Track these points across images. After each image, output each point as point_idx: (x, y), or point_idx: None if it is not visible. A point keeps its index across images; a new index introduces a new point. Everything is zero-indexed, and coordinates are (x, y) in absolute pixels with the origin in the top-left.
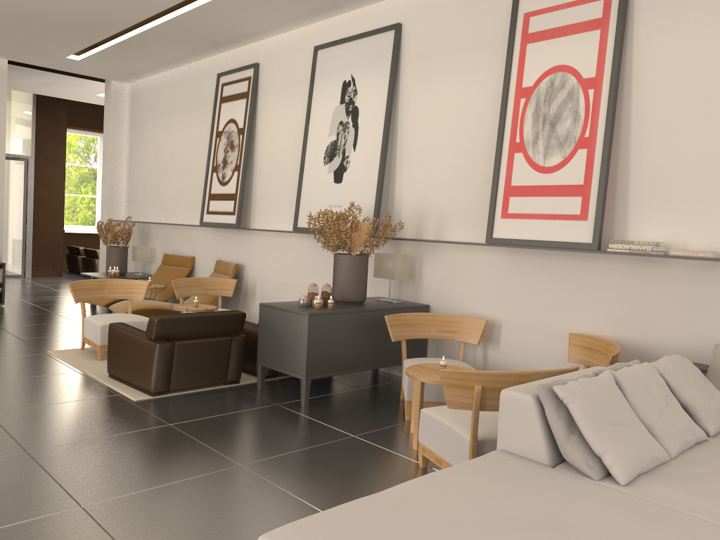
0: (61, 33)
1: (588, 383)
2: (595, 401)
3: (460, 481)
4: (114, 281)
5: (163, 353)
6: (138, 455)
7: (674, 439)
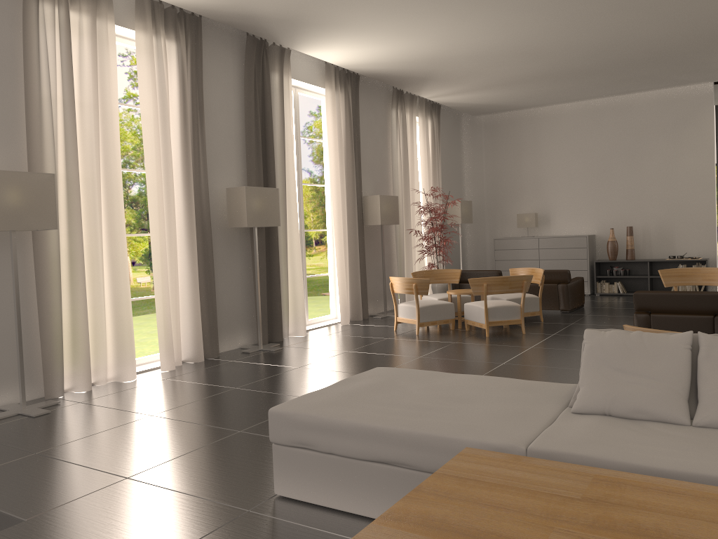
0: (710, 52)
1: (632, 334)
2: (612, 347)
3: (496, 382)
4: (707, 269)
5: (638, 321)
6: (542, 377)
7: (717, 411)
